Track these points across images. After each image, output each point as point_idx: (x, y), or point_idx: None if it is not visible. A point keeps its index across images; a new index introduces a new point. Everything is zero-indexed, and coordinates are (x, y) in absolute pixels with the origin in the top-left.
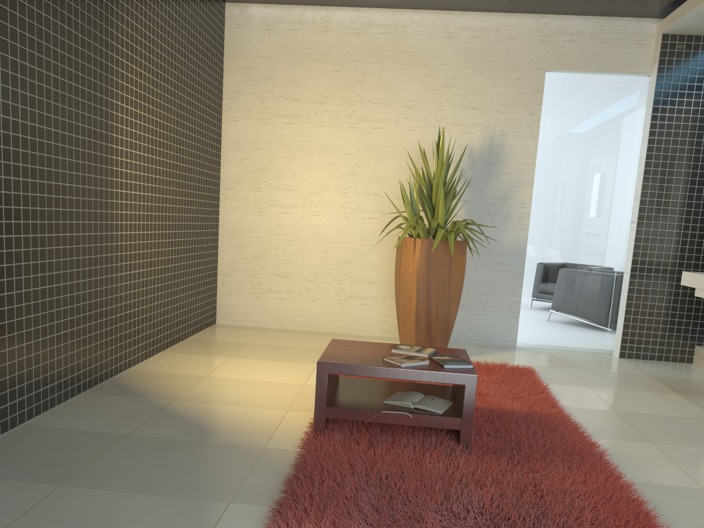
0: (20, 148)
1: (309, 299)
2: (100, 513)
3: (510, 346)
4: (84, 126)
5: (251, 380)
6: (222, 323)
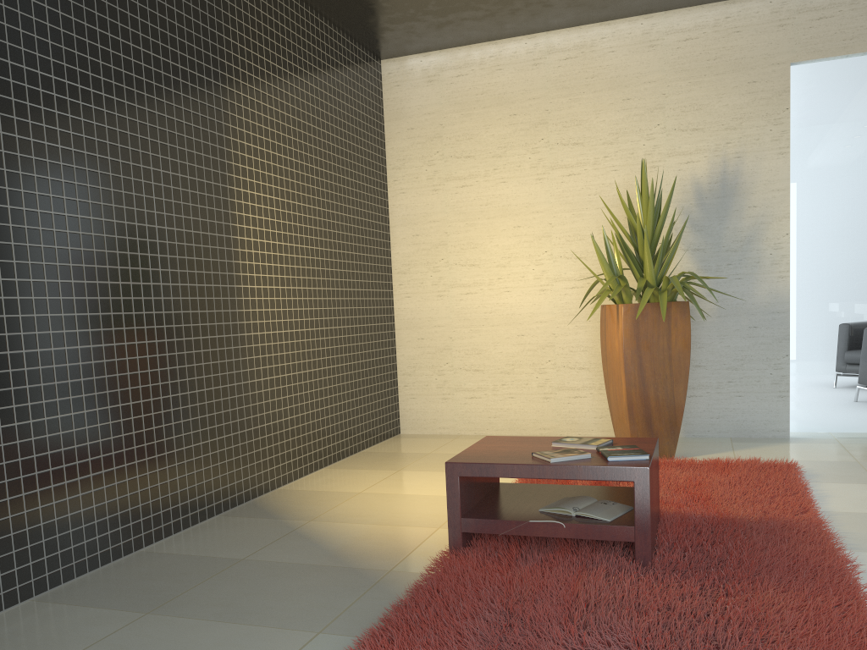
0: (117, 250)
1: (507, 395)
2: (173, 642)
3: (781, 438)
4: (197, 219)
5: (412, 495)
6: (407, 433)
